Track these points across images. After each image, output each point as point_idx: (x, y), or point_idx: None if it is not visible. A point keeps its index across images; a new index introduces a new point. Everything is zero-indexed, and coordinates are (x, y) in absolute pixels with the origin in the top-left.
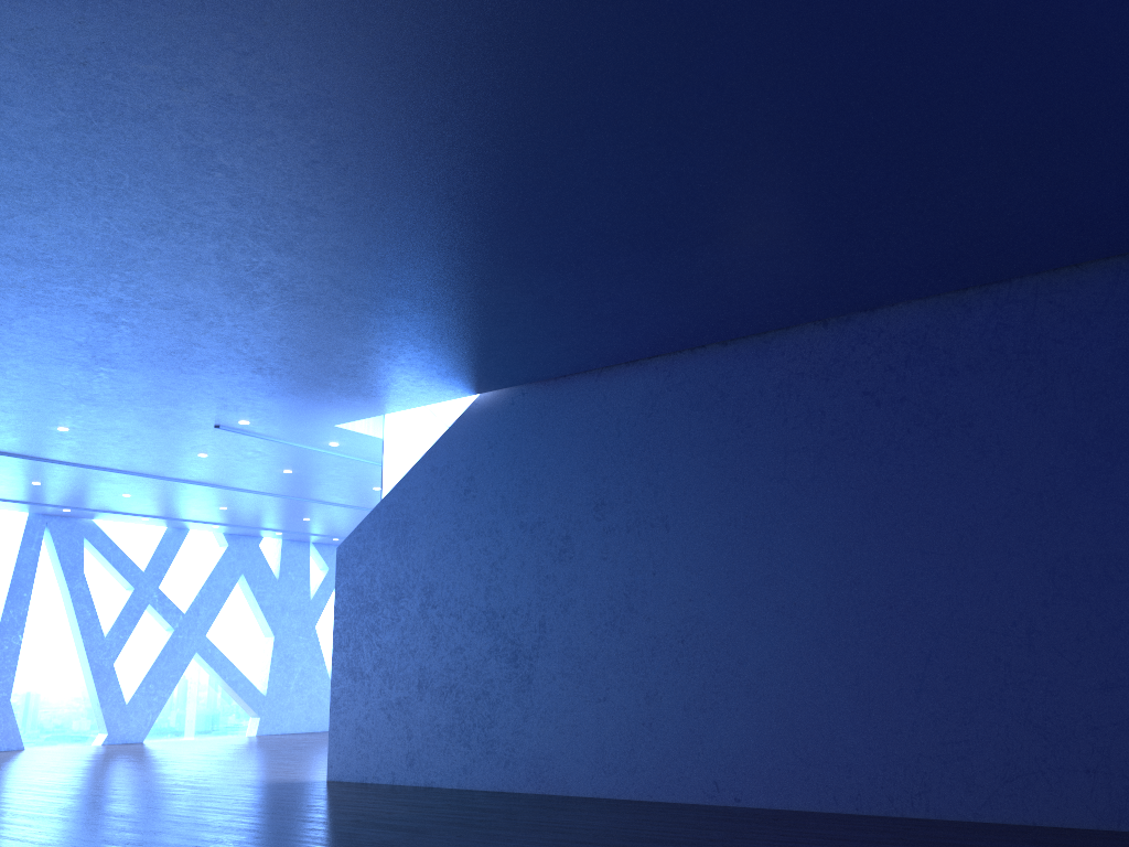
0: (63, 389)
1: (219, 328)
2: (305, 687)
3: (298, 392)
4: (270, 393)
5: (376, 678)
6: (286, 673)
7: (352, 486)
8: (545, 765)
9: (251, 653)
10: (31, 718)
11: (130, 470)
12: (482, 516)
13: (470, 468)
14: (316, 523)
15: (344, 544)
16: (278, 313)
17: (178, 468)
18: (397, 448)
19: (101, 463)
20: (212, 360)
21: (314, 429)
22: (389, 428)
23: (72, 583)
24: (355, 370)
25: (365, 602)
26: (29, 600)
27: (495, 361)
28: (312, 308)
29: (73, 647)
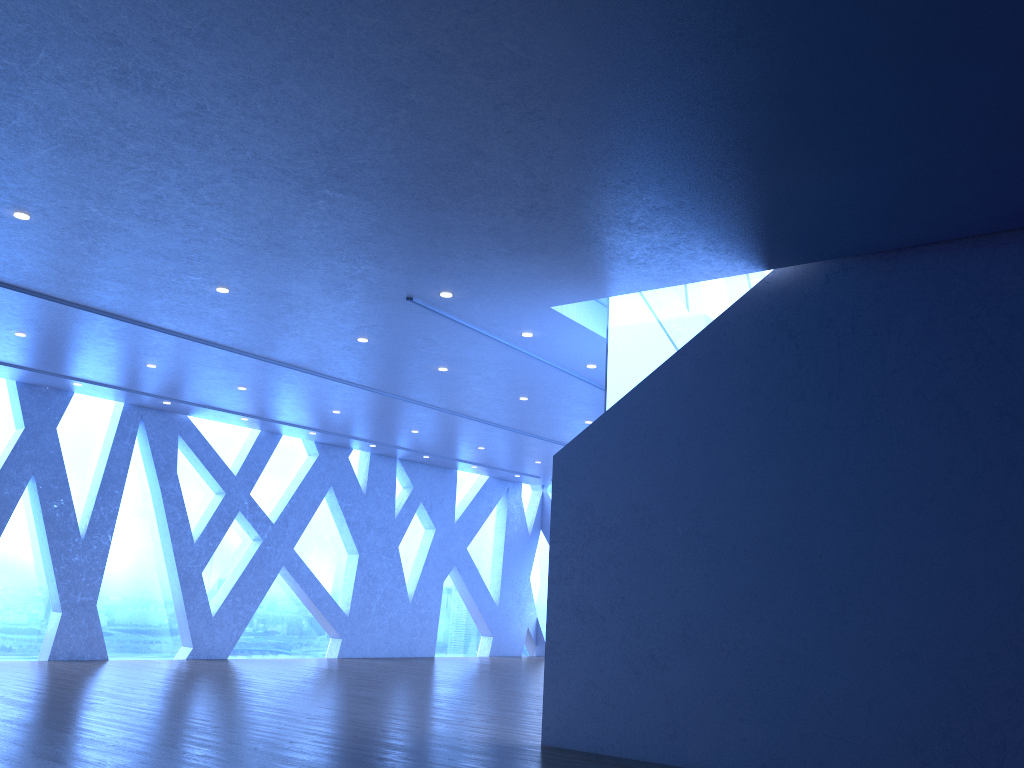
0: (256, 226)
1: (536, 123)
2: (386, 610)
3: (550, 250)
4: (513, 249)
5: (616, 622)
6: (368, 593)
7: (498, 394)
8: (899, 762)
9: (334, 570)
10: (115, 626)
11: (266, 355)
12: (781, 424)
13: (759, 362)
14: (422, 436)
15: (564, 451)
16: (641, 98)
17: (322, 356)
18: (628, 339)
19: (239, 344)
20: (481, 185)
21: (522, 311)
22: (616, 315)
23: (164, 483)
24: (655, 216)
25: (597, 525)
26: (120, 498)
27: (855, 213)
28: (699, 90)
29: (160, 552)
